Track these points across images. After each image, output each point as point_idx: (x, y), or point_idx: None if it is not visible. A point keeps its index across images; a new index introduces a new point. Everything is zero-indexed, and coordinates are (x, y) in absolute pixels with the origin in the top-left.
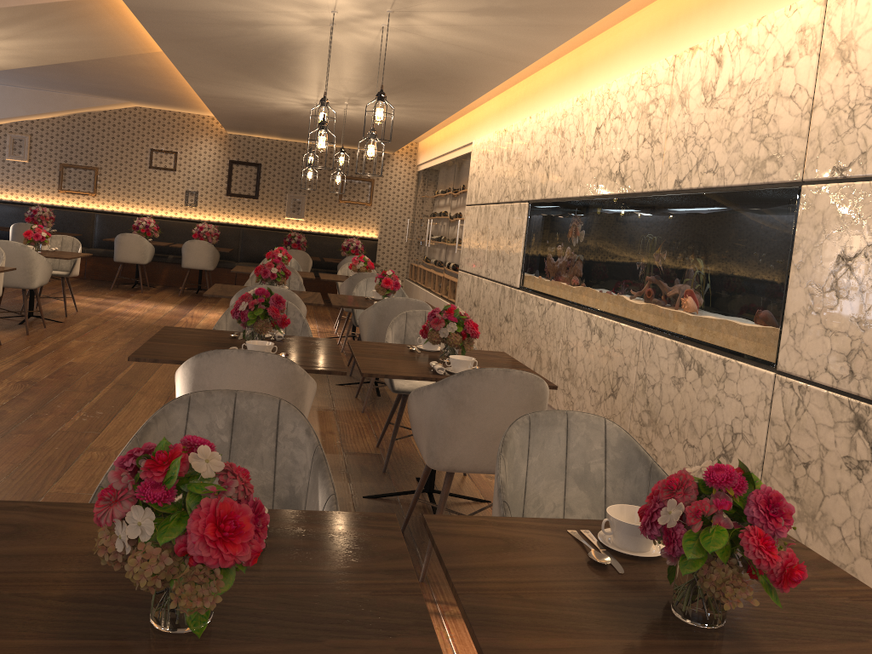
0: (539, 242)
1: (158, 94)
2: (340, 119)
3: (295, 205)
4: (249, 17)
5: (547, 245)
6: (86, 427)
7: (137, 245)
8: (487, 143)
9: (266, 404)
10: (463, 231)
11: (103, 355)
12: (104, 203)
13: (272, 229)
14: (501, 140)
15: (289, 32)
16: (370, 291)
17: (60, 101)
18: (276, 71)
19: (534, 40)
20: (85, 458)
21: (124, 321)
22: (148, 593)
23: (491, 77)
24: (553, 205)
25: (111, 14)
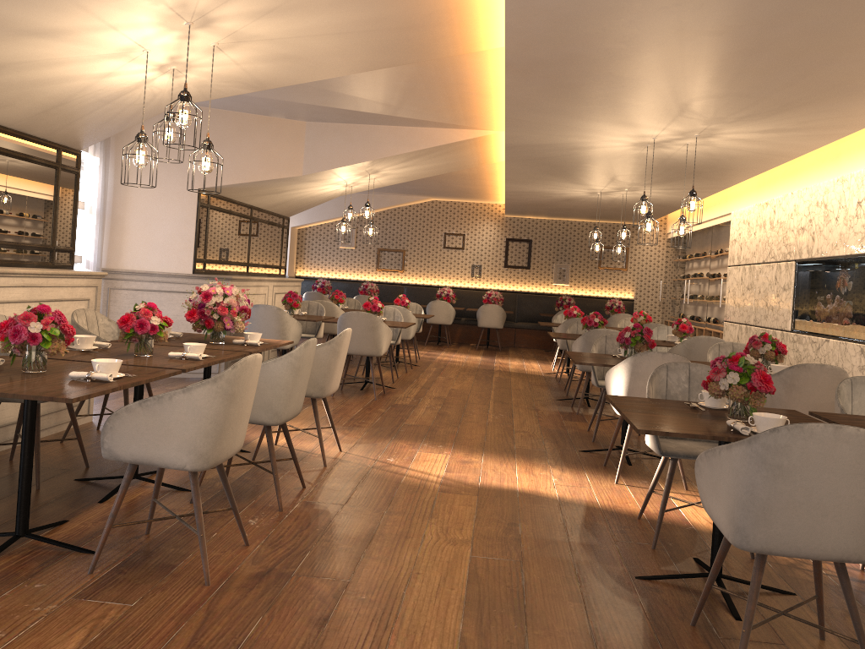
0: (808, 292)
1: (459, 191)
2: (612, 201)
3: (561, 273)
4: (588, 144)
5: (816, 295)
6: (502, 421)
7: (444, 309)
8: (747, 214)
9: (704, 369)
10: (726, 288)
11: (467, 385)
12: (409, 277)
13: (542, 294)
14: (763, 211)
15: (611, 151)
16: (661, 337)
17: (380, 201)
18: (582, 173)
19: (804, 143)
20: (518, 435)
21: (457, 365)
22: (718, 415)
23: (761, 167)
24: (820, 263)
25: (475, 145)
